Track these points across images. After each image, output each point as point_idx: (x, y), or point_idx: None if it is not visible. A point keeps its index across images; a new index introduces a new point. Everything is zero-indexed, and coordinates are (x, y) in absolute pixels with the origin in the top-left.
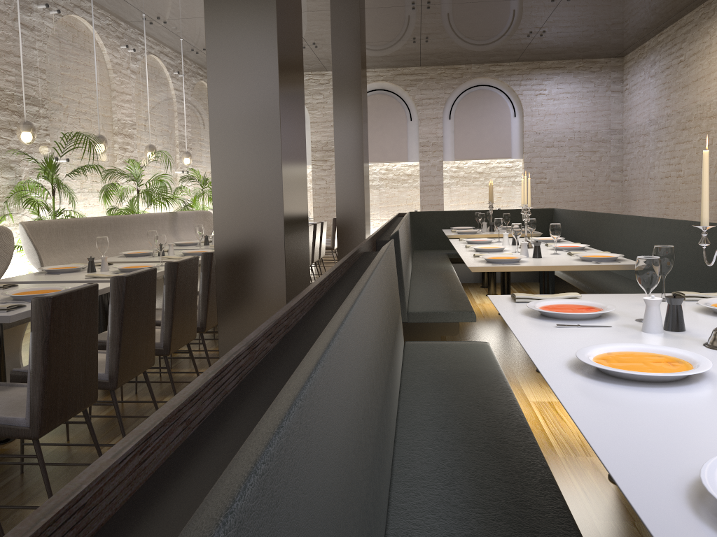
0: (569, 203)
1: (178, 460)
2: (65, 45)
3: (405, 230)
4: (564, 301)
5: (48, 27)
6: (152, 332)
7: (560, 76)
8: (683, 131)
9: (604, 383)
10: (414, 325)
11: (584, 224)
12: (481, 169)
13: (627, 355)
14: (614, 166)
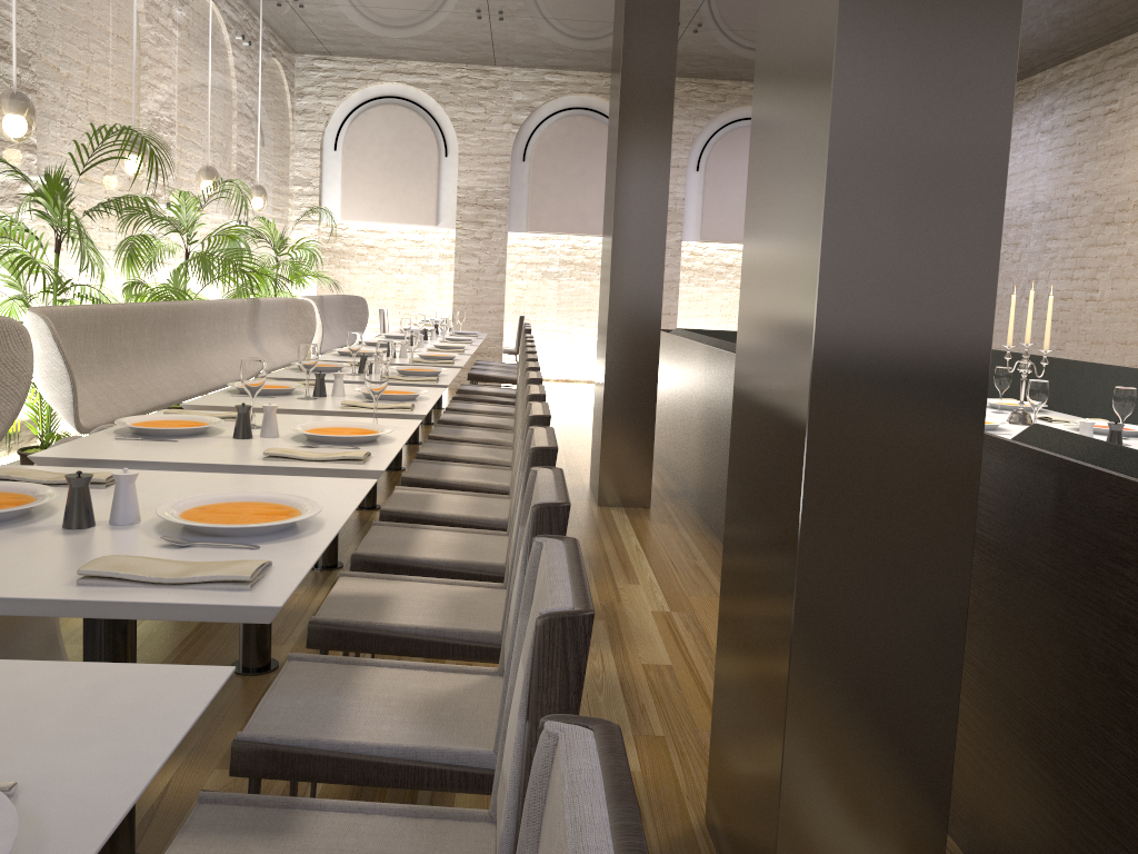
0: None
1: None
2: None
3: None
4: None
5: None
6: None
7: None
8: (1106, 226)
9: None
10: None
11: (1016, 376)
12: (730, 259)
13: None
14: None
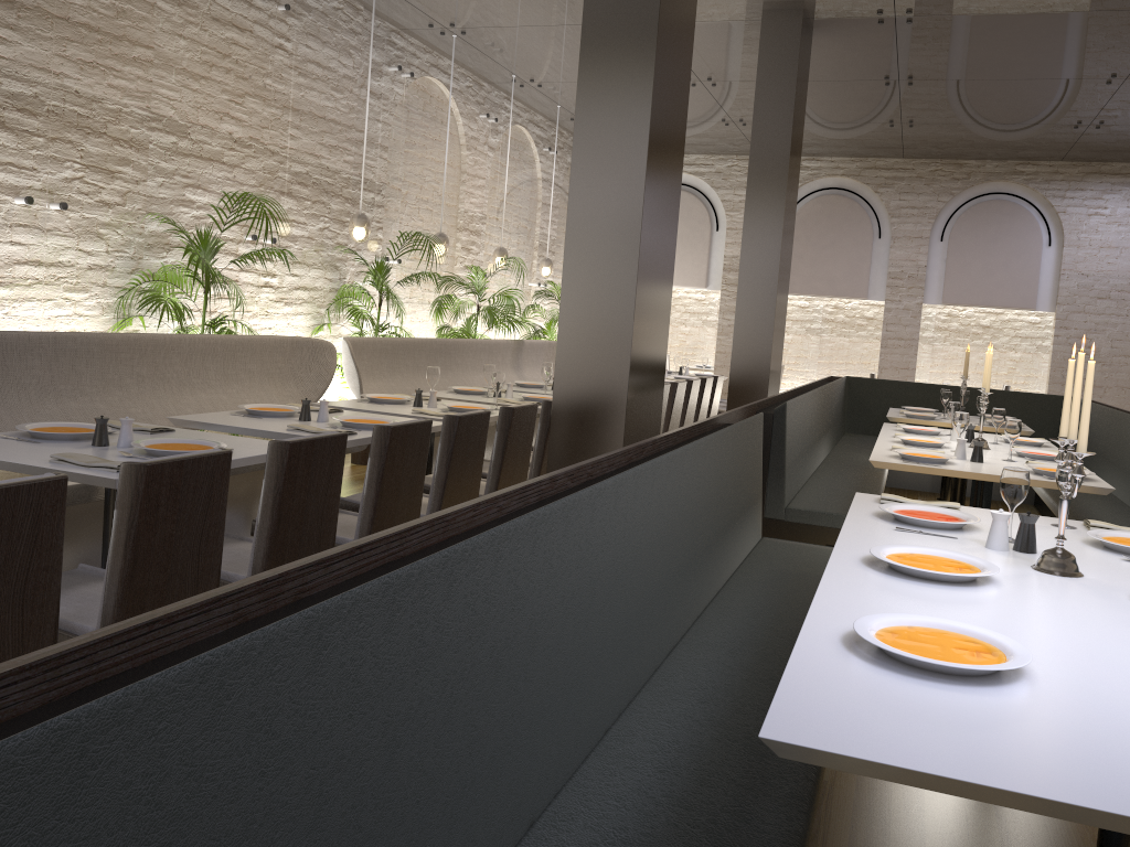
0: (1126, 390)
1: (492, 524)
2: (414, 117)
3: (814, 402)
4: (930, 508)
5: (397, 95)
6: (478, 481)
7: None
8: None
9: (880, 573)
10: (793, 525)
11: (1103, 427)
12: (987, 321)
13: (927, 557)
14: None
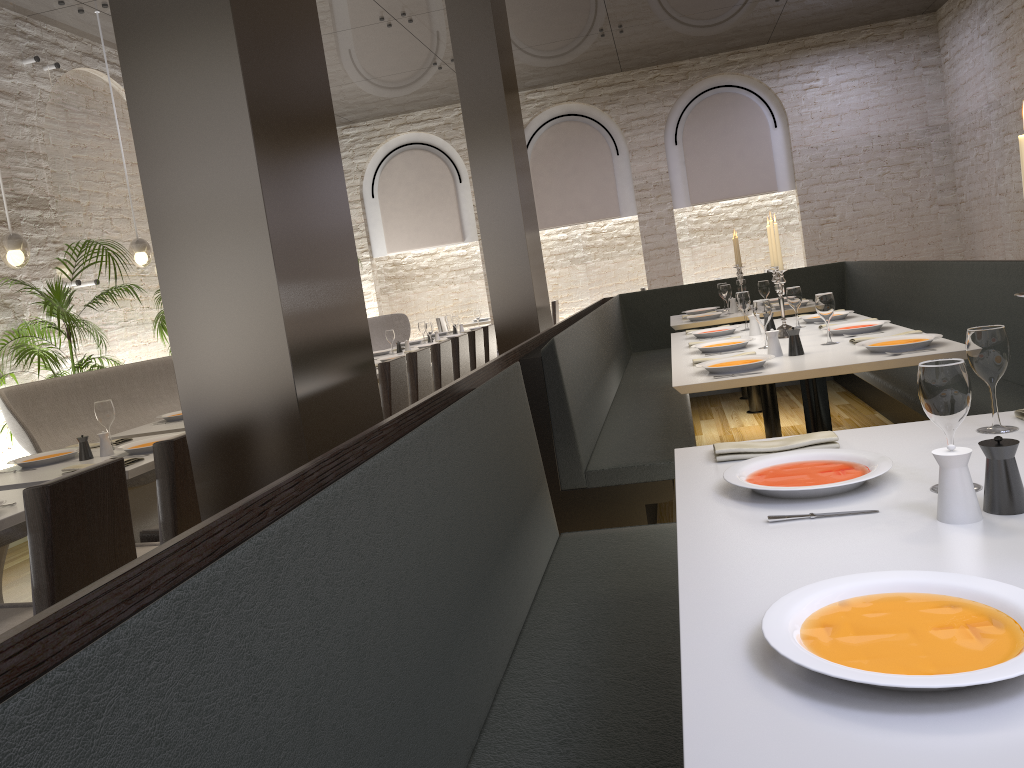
0: (876, 248)
1: None
2: (74, 114)
3: (591, 330)
4: (800, 456)
5: (43, 91)
6: None
7: (839, 55)
8: None
9: (812, 704)
10: (599, 491)
11: (890, 283)
12: (735, 214)
13: (882, 607)
14: (941, 183)
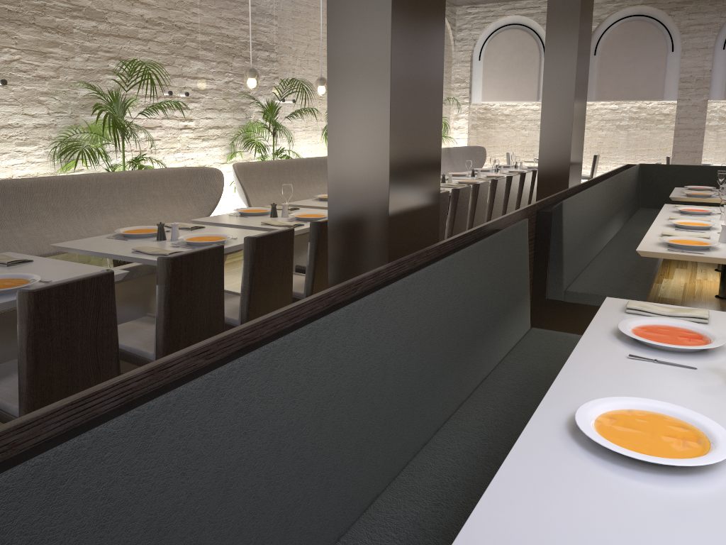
0: None
1: None
2: None
3: (600, 193)
4: (675, 323)
5: None
6: (289, 286)
7: None
8: None
9: (581, 450)
10: (571, 305)
11: None
12: None
13: (648, 418)
14: None
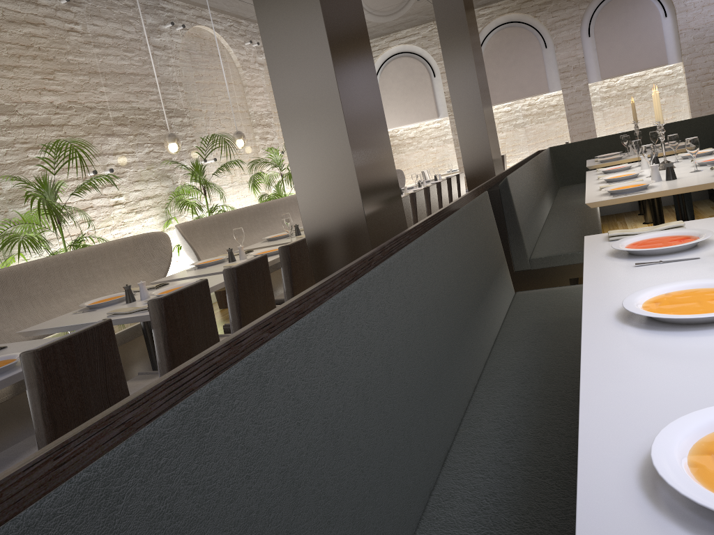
0: None
1: None
2: (194, 56)
3: (530, 171)
4: (659, 234)
5: (177, 43)
6: None
7: None
8: None
9: (643, 330)
10: (539, 271)
11: None
12: (636, 83)
13: (686, 294)
14: None
